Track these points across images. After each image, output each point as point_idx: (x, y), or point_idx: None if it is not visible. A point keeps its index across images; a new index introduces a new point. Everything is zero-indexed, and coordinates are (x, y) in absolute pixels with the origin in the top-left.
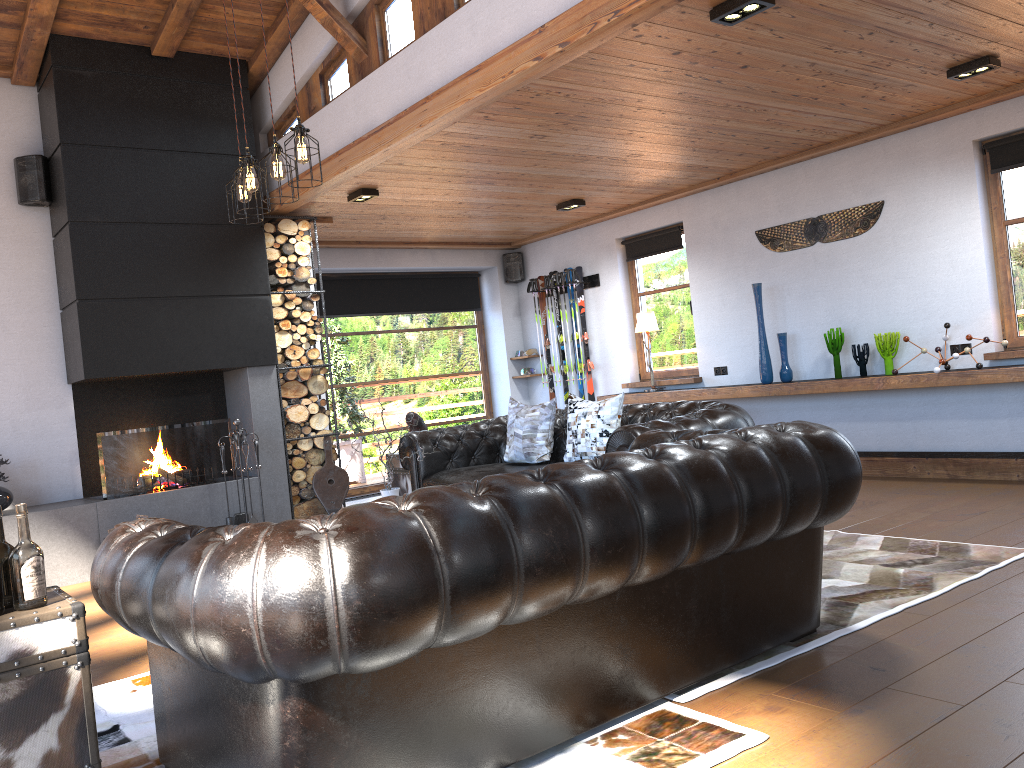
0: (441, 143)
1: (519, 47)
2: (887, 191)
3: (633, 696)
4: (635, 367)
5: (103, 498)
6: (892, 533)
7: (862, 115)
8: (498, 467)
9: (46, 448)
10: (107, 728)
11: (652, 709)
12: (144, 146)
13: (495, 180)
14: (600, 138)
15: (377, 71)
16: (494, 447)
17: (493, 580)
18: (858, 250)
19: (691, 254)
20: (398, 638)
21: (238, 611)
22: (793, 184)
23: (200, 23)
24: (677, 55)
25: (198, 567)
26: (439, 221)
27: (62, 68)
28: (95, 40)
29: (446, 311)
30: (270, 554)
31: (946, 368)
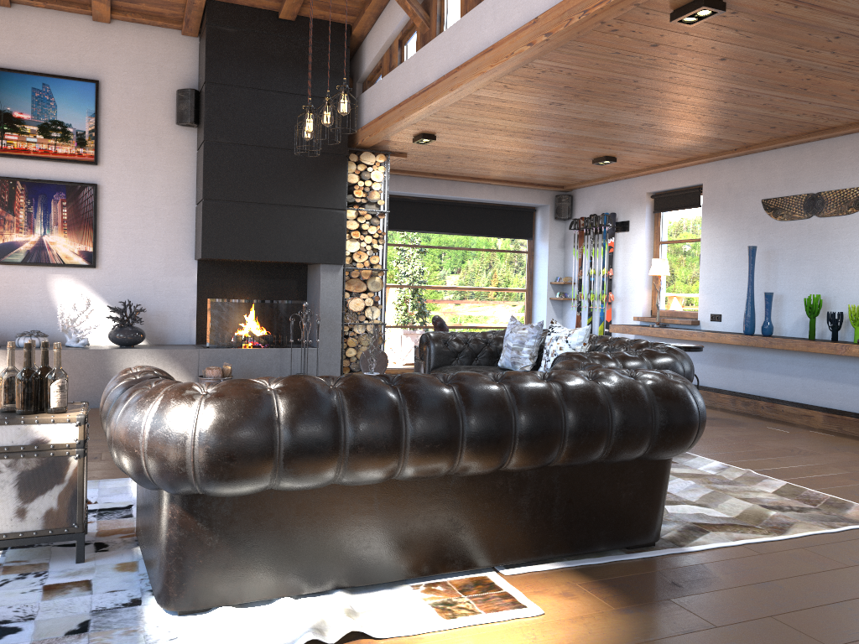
0: (475, 104)
1: (519, 33)
2: None
3: (460, 560)
4: (648, 304)
5: (206, 346)
6: (798, 481)
7: (858, 106)
8: (490, 370)
9: (174, 304)
10: (125, 505)
11: (478, 574)
12: (265, 88)
13: (531, 135)
14: (611, 109)
15: (431, 42)
16: (495, 353)
17: (320, 450)
18: (848, 227)
19: (705, 213)
20: (237, 477)
21: (134, 437)
22: (800, 161)
23: None
24: (656, 47)
25: (124, 404)
26: (495, 164)
27: (213, 25)
28: (239, 5)
29: (502, 237)
30: (162, 403)
31: None
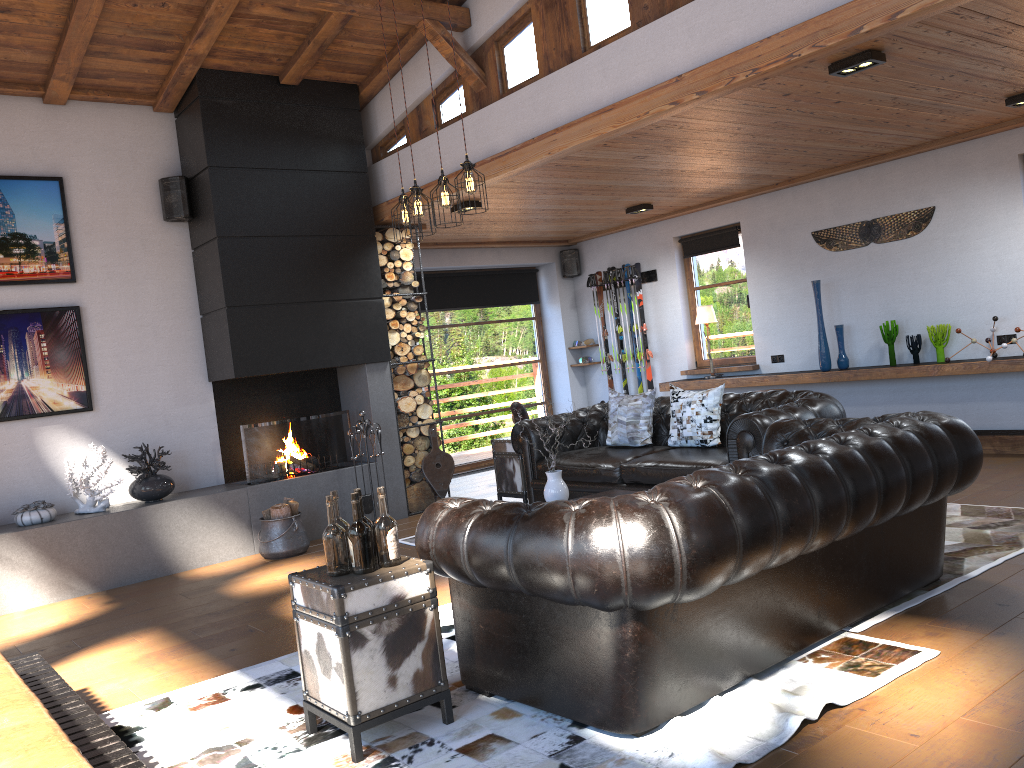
0: (556, 165)
1: (655, 92)
2: (938, 198)
3: (825, 626)
4: (692, 355)
5: (247, 483)
6: (965, 501)
7: (921, 133)
8: (604, 450)
9: (193, 440)
10: None
11: (836, 637)
12: (276, 166)
13: (584, 191)
14: (691, 157)
15: (500, 102)
16: (593, 432)
17: (767, 536)
18: (910, 250)
19: (748, 252)
20: (715, 577)
21: (610, 559)
22: (848, 190)
23: (326, 55)
24: (786, 96)
25: (566, 529)
26: (516, 224)
27: (207, 98)
28: (233, 72)
29: (509, 305)
30: (626, 519)
31: (993, 356)
